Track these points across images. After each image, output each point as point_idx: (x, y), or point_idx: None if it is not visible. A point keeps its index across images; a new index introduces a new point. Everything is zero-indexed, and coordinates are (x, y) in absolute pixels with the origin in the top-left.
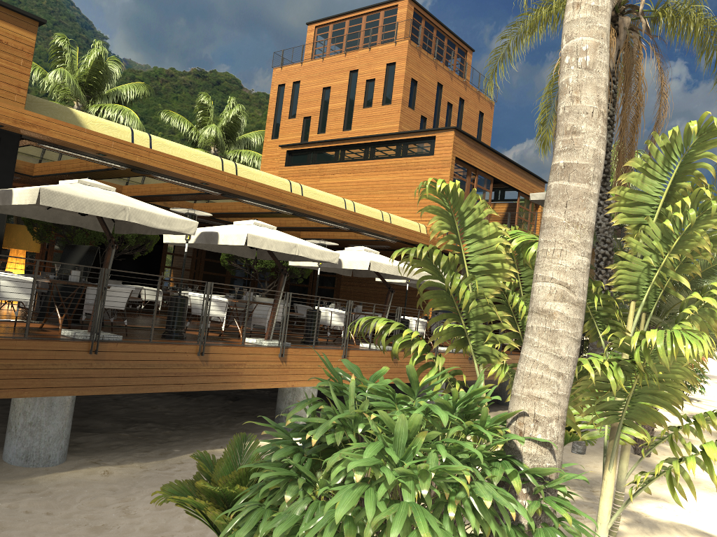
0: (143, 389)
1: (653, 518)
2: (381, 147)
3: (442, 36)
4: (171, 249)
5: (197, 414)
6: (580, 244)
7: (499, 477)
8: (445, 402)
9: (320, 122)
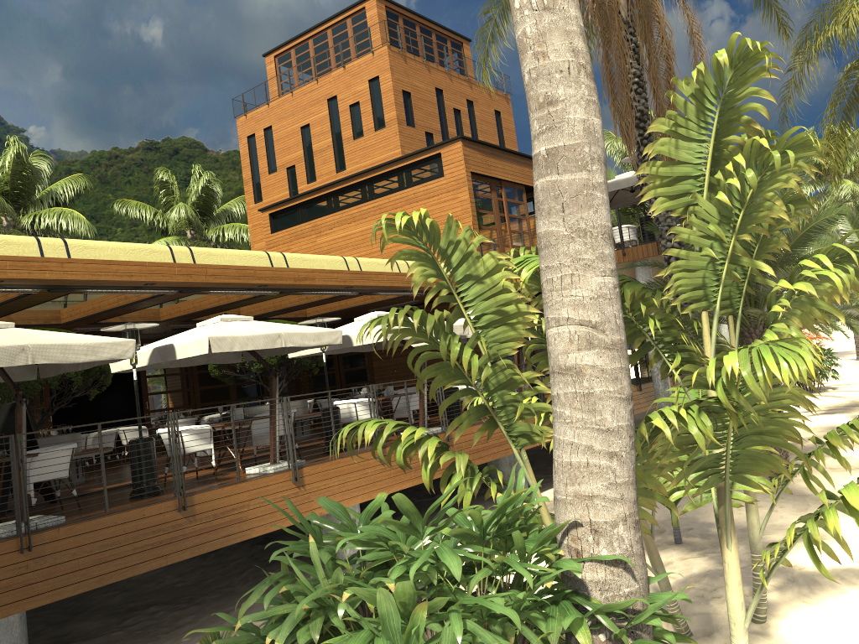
0: (112, 577)
1: (809, 570)
2: (380, 182)
3: (428, 31)
4: (150, 370)
5: (217, 575)
6: (596, 259)
7: (558, 633)
8: (466, 530)
9: (307, 169)
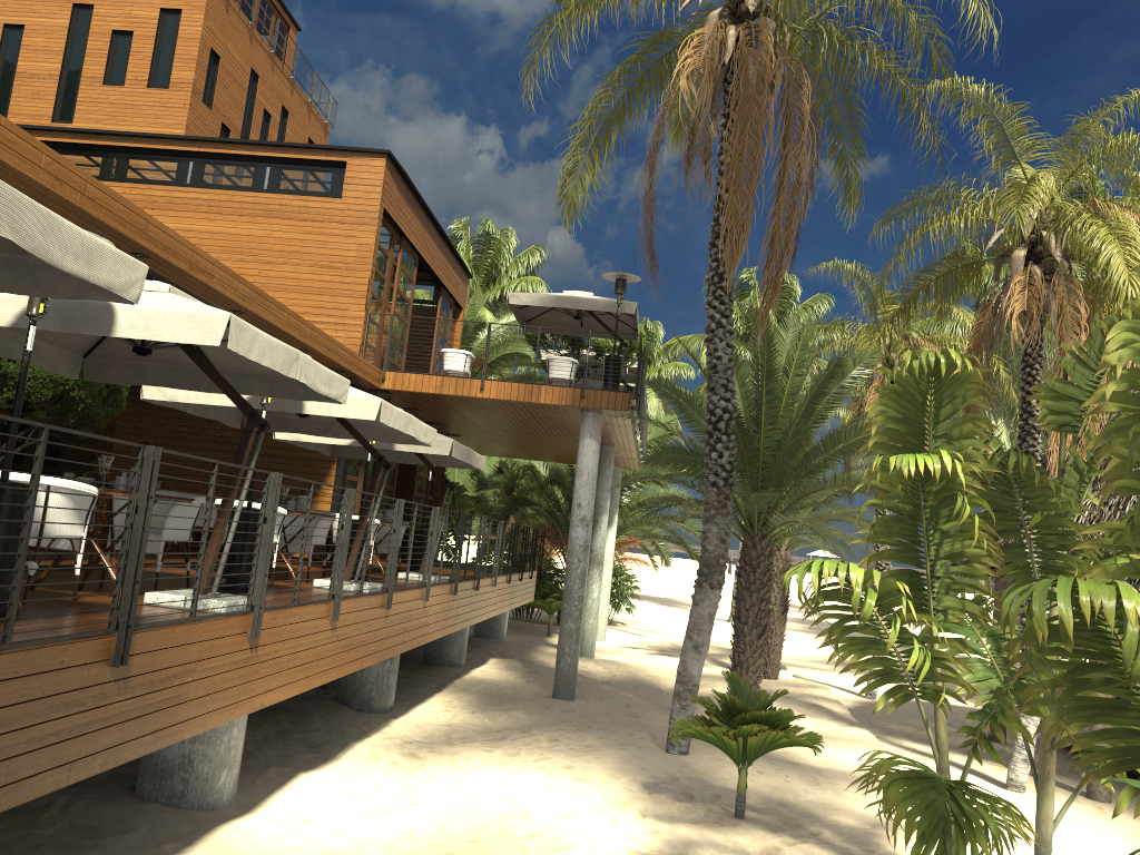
0: None
1: None
2: (219, 166)
3: None
4: None
5: None
6: None
7: None
8: None
9: None
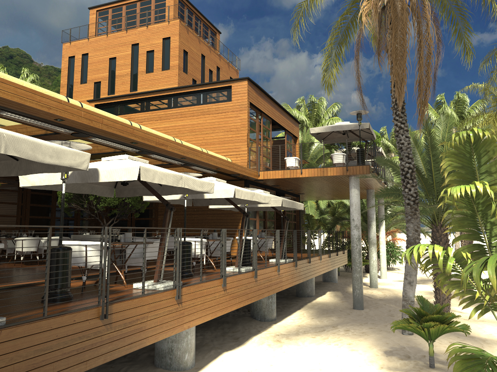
0: None
1: None
2: (183, 97)
3: (199, 20)
4: None
5: None
6: None
7: None
8: None
9: (109, 86)
